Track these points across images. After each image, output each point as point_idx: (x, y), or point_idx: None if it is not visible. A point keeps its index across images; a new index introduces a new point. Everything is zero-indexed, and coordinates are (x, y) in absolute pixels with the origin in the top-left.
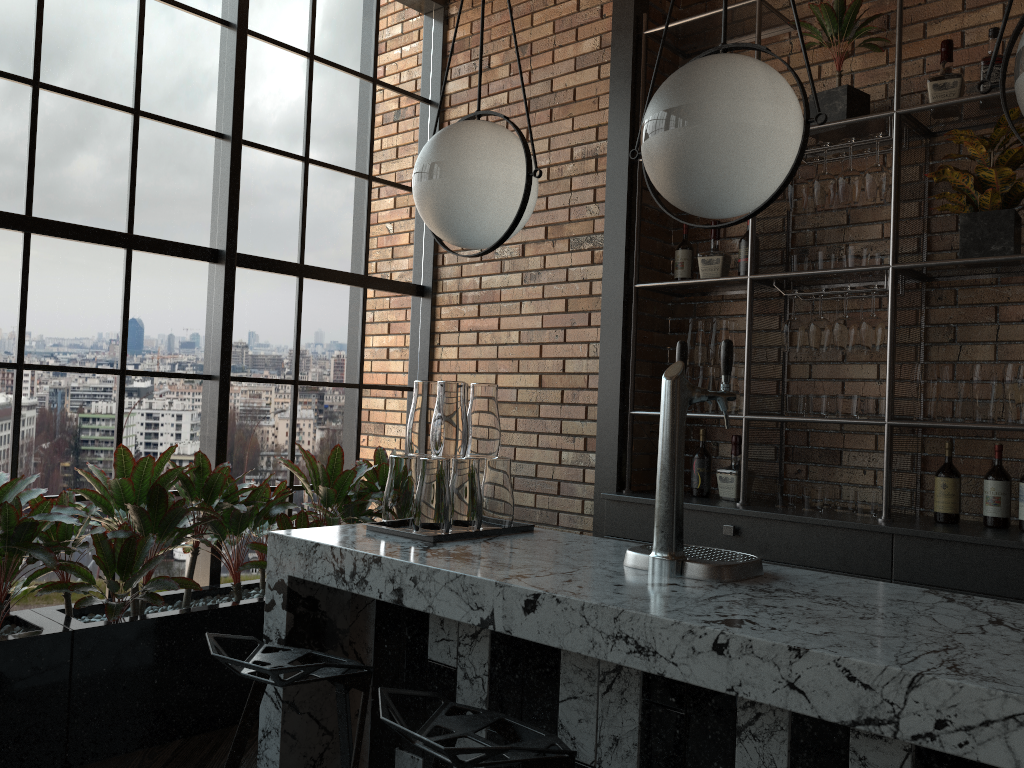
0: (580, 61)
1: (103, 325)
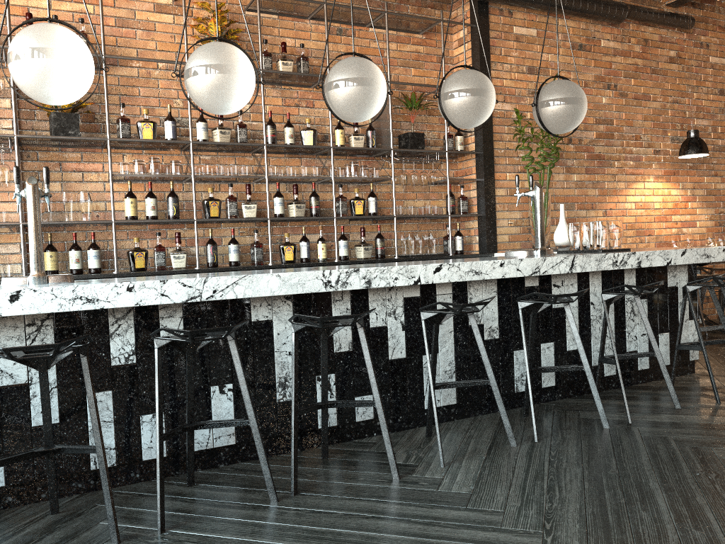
0: None
1: None
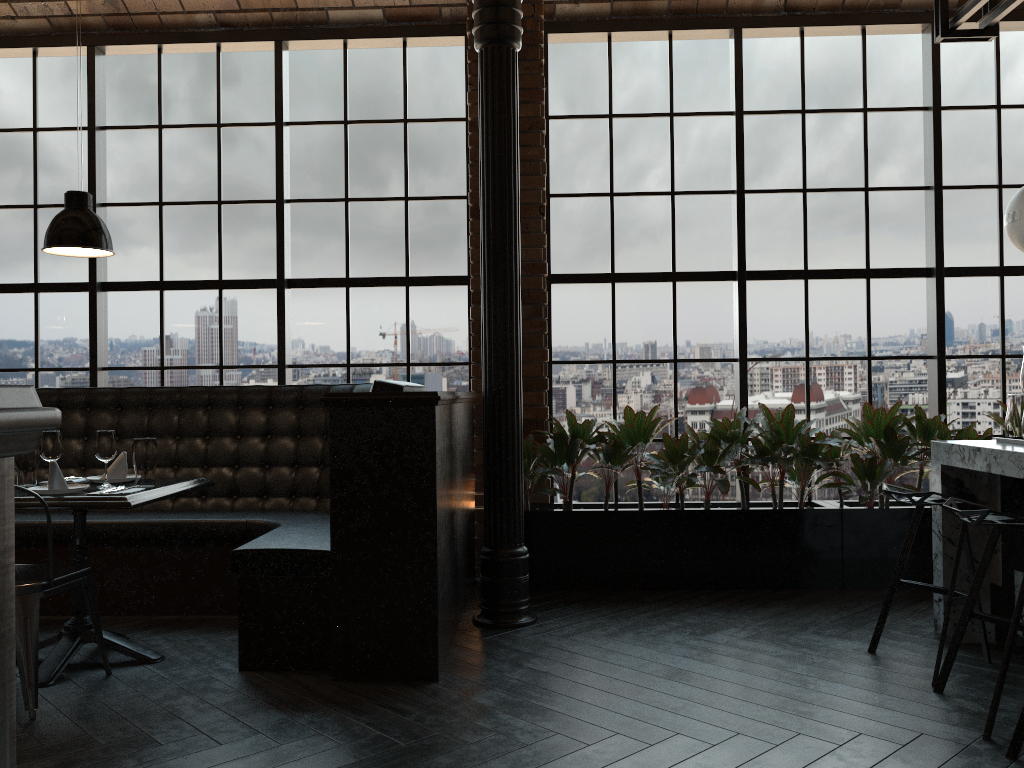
0: None
1: (854, 329)
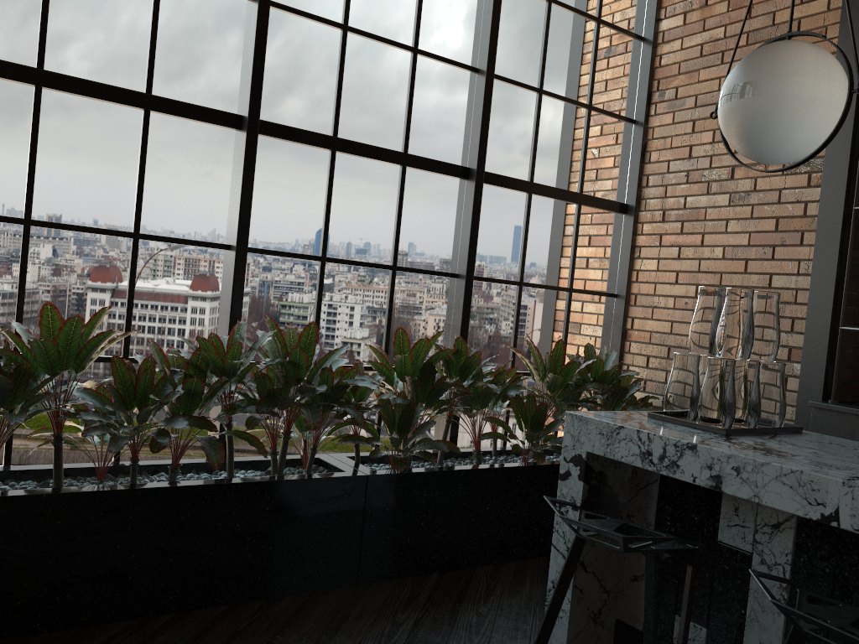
0: None
1: (382, 228)
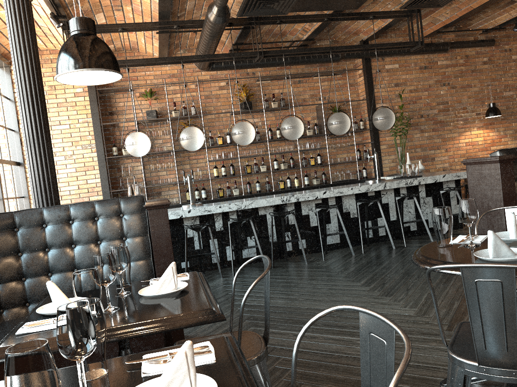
0: (77, 94)
1: None
